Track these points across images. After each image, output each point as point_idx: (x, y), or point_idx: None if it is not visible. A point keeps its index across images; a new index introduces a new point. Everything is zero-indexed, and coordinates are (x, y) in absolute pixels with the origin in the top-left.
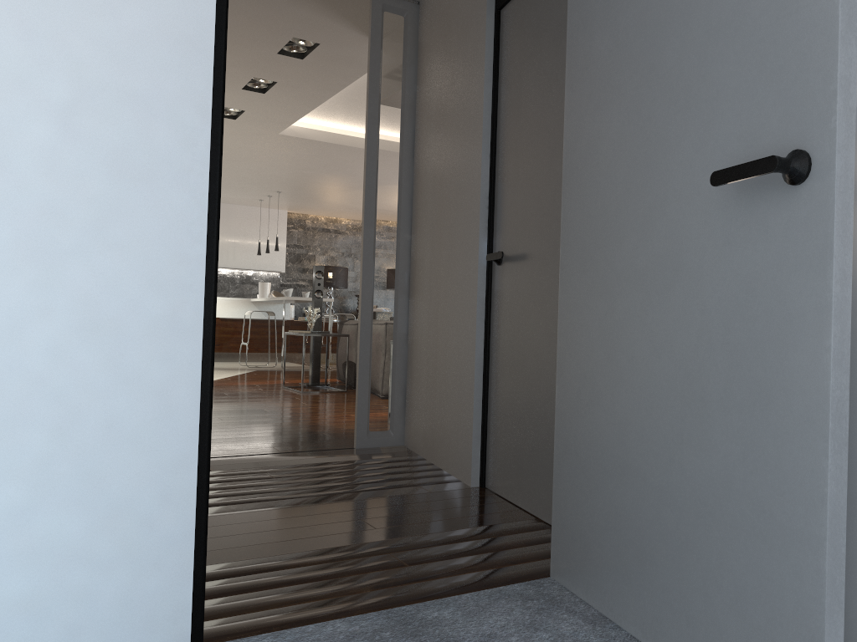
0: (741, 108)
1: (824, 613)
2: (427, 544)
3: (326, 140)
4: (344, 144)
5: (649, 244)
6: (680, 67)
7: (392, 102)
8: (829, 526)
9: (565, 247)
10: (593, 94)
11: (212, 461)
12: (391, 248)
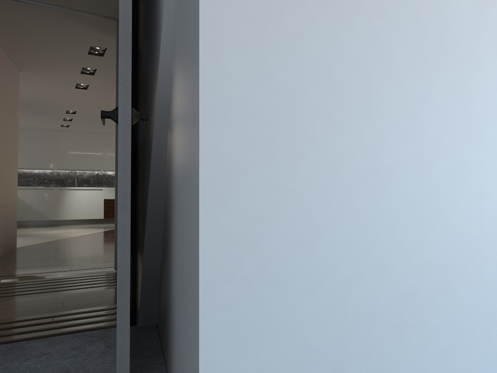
0: None
1: (117, 330)
2: (79, 313)
3: None
4: None
5: None
6: None
7: None
8: (118, 287)
9: None
10: None
11: (26, 275)
12: None
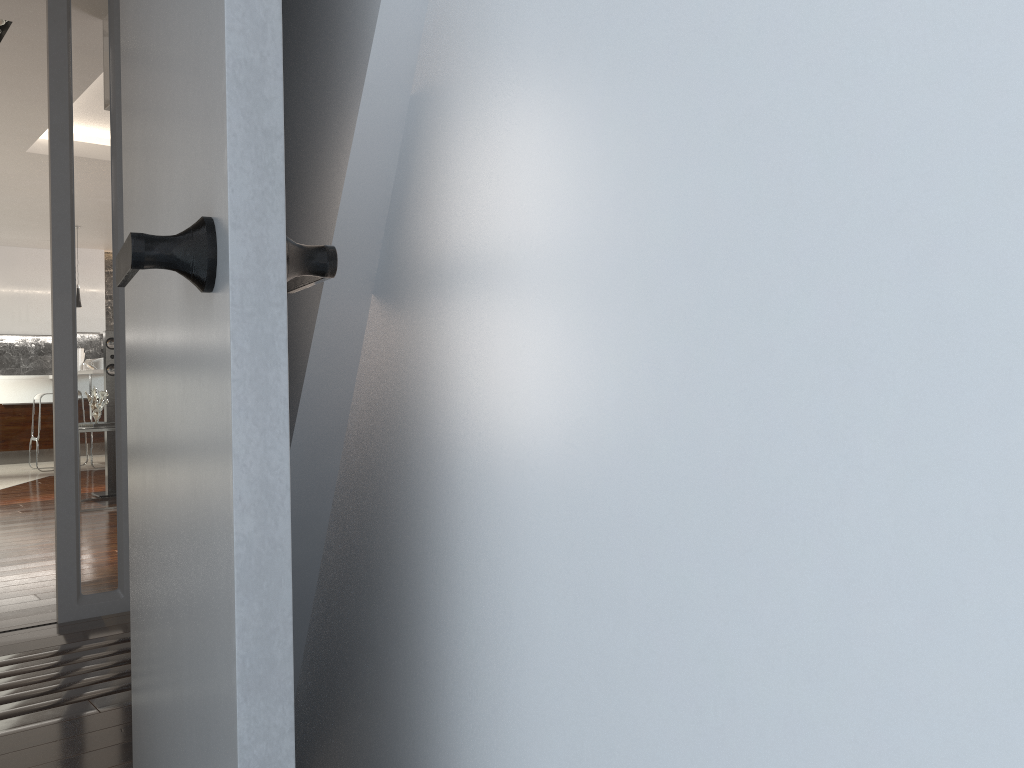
0: (184, 127)
1: None
2: None
3: None
4: None
5: (155, 374)
6: (158, 47)
7: (95, 108)
8: None
9: (127, 359)
10: (130, 97)
11: None
12: (105, 324)
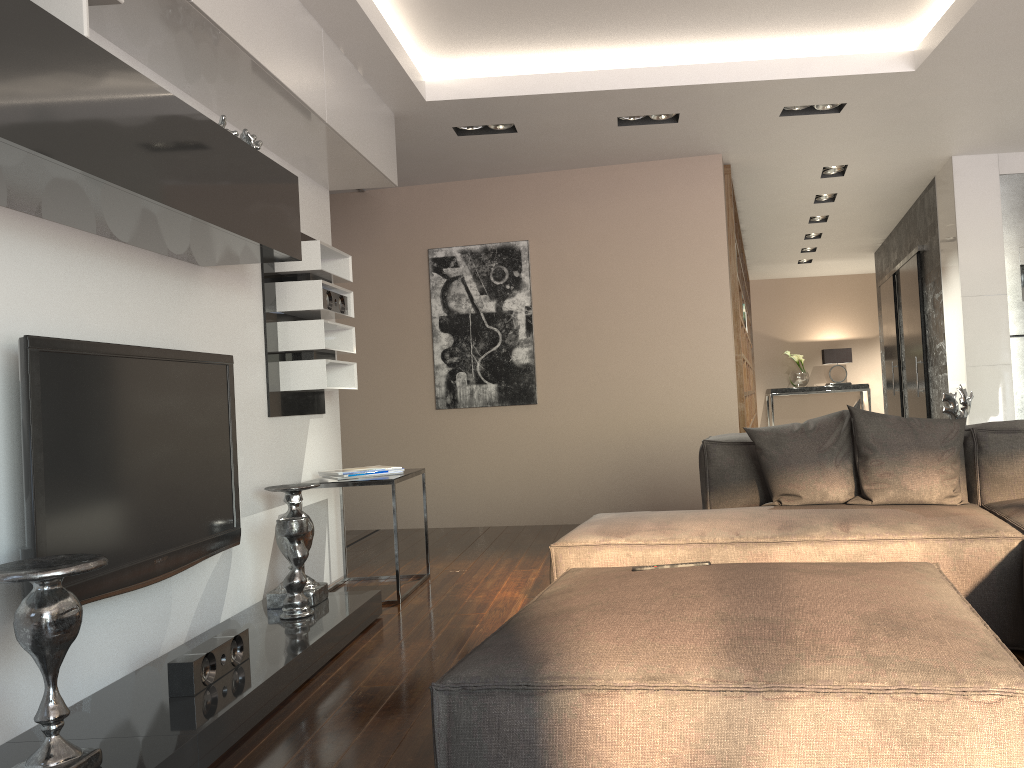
0: None
1: None
2: None
3: (948, 28)
4: (963, 13)
5: None
6: None
7: None
8: None
9: None
10: None
11: None
12: None
